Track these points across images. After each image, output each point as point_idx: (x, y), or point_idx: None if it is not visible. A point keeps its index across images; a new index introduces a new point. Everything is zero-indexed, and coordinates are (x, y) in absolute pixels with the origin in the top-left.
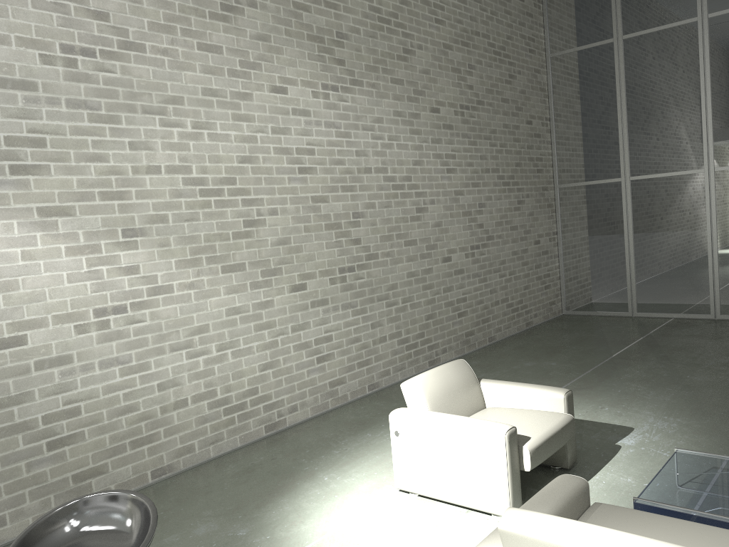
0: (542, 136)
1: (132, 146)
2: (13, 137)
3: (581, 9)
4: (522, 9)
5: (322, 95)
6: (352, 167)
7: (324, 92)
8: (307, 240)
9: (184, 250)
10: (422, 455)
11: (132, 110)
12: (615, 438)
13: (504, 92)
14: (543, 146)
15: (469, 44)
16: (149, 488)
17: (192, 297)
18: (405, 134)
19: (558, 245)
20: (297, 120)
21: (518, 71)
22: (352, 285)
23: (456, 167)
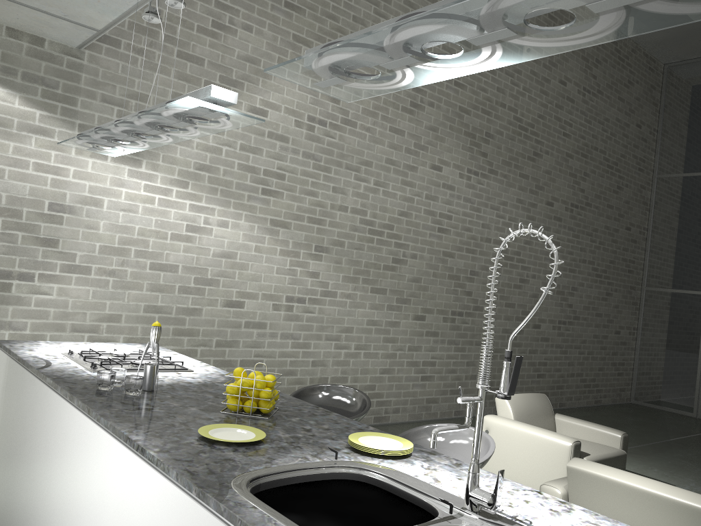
0: (638, 242)
1: (334, 189)
2: (268, 170)
3: (691, 142)
4: (638, 134)
5: (465, 177)
6: (476, 235)
7: (468, 175)
8: (433, 283)
9: (350, 269)
10: (504, 450)
11: (339, 165)
12: None
13: (610, 199)
14: (637, 251)
15: (587, 156)
16: None
17: (347, 304)
18: (522, 218)
19: (636, 340)
20: (444, 192)
21: (626, 184)
22: (459, 326)
23: (558, 252)
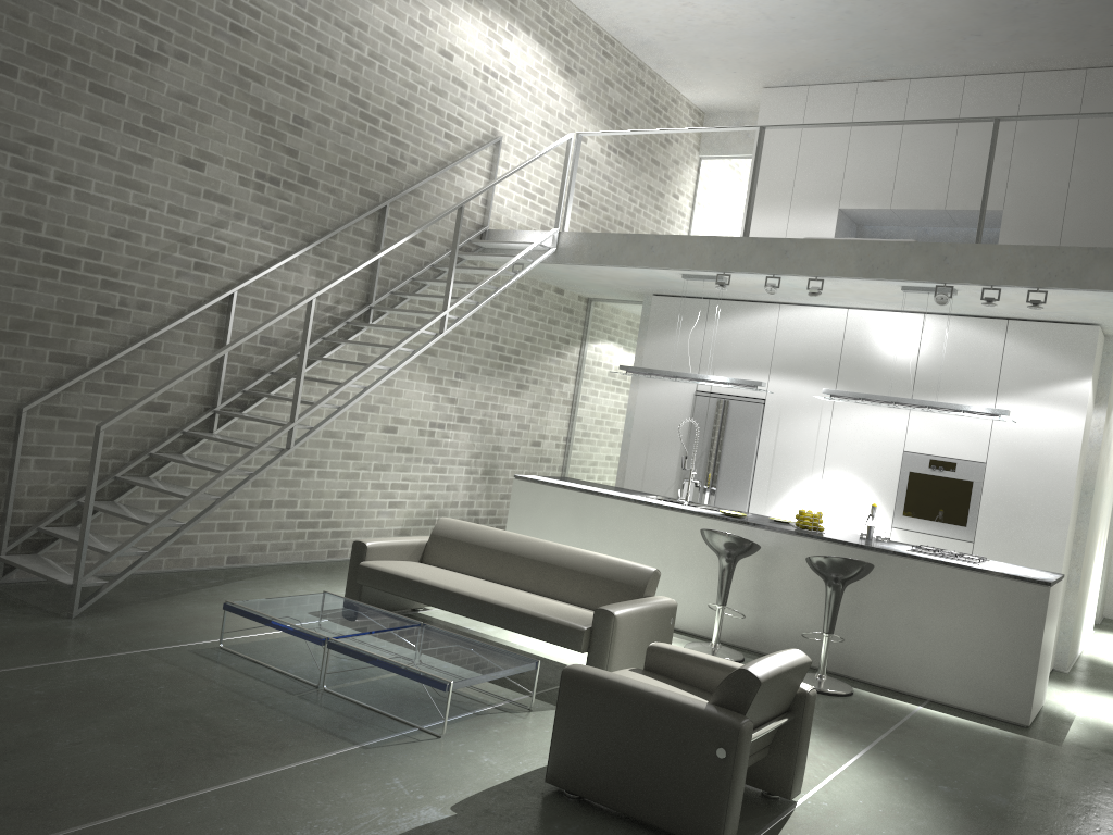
0: None
1: None
2: None
3: None
4: None
5: None
6: None
7: None
8: None
9: None
10: None
11: None
12: (445, 824)
13: None
14: None
15: None
16: None
17: None
18: None
19: None
20: None
21: None
22: None
23: None
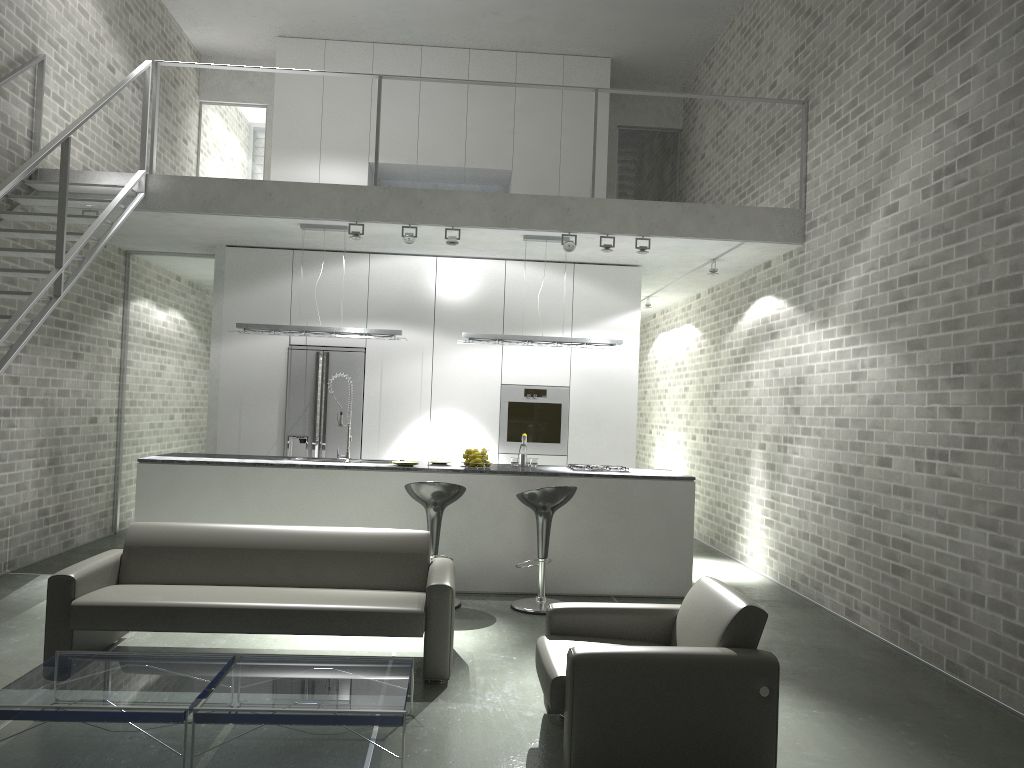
0: None
1: (970, 263)
2: (902, 278)
3: None
4: None
5: None
6: None
7: None
8: None
9: (1002, 394)
10: None
11: (975, 219)
12: None
13: None
14: None
15: None
16: (932, 671)
17: (1003, 462)
18: None
19: None
20: None
21: None
22: None
23: None
